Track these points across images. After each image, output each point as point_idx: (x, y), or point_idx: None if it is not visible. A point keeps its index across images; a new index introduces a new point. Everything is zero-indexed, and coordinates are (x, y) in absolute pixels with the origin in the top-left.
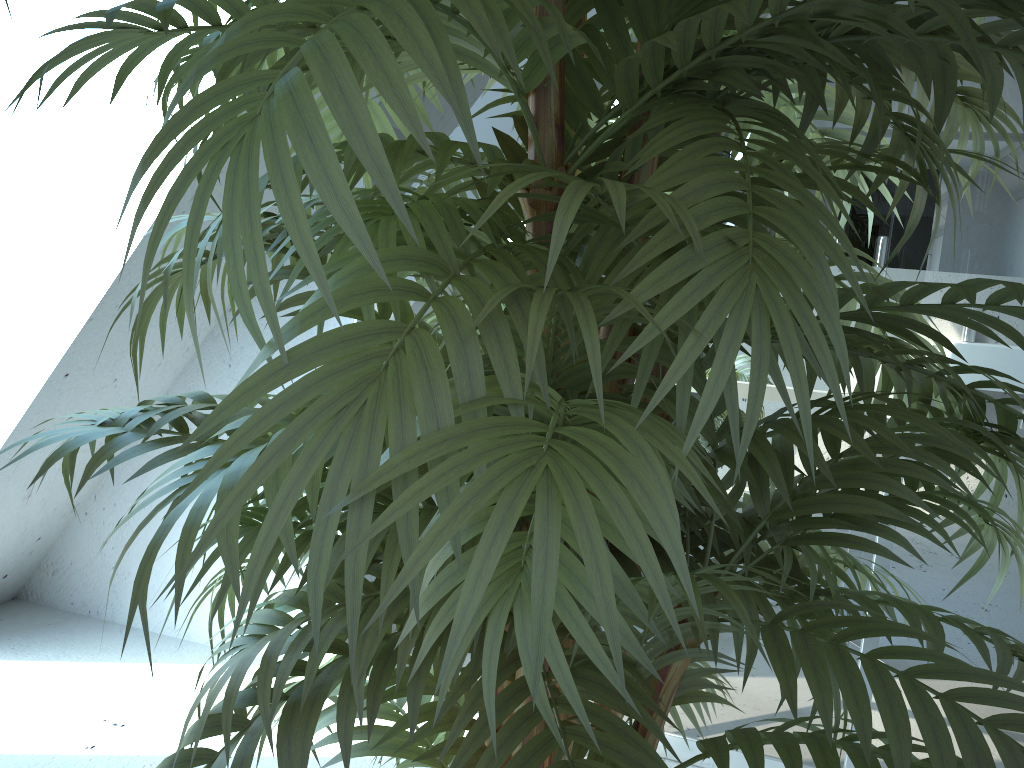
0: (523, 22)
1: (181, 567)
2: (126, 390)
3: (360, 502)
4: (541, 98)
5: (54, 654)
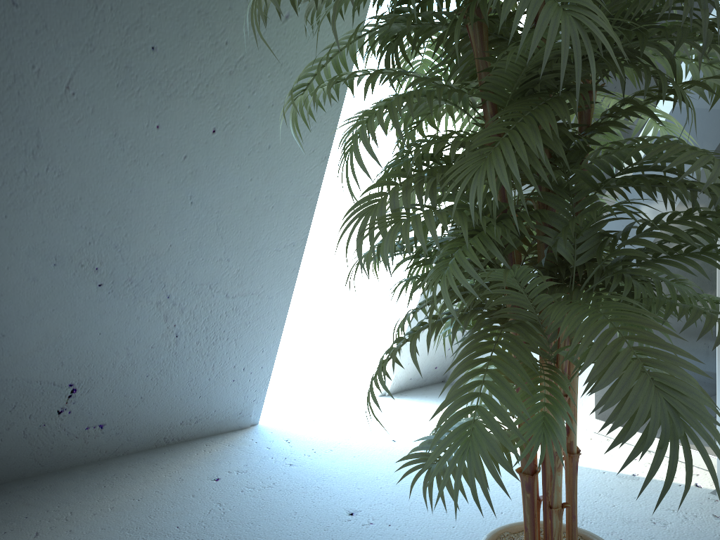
0: (426, 98)
1: (356, 269)
2: None
3: (361, 234)
4: (484, 108)
5: None
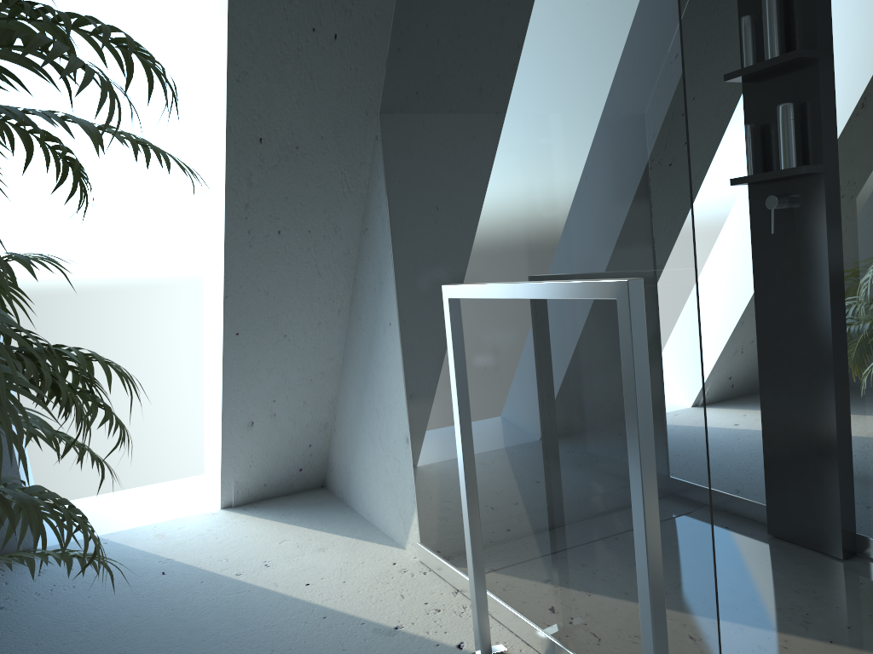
0: None
1: None
2: (302, 342)
3: None
4: None
5: (296, 520)
